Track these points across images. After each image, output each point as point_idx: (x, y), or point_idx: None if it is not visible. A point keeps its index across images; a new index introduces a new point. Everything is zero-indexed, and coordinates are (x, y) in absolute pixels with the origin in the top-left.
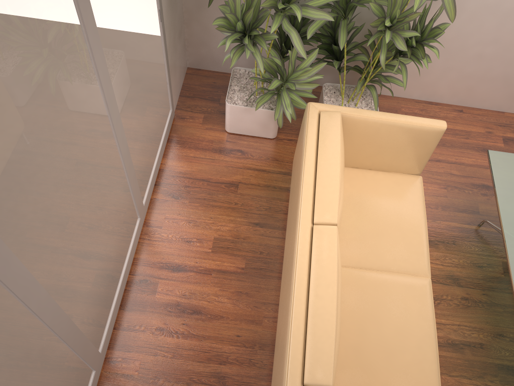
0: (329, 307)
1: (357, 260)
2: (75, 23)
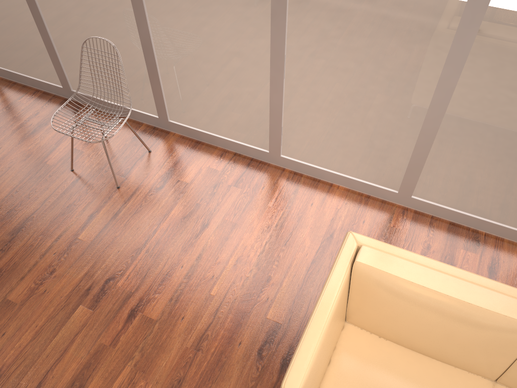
0: (432, 284)
1: None
2: None
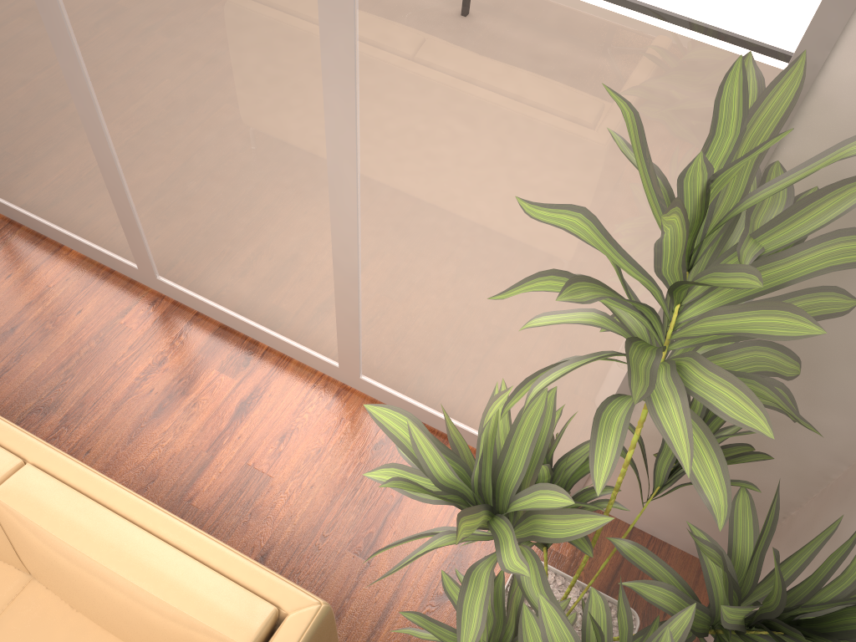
0: None
1: (6, 626)
2: (300, 4)
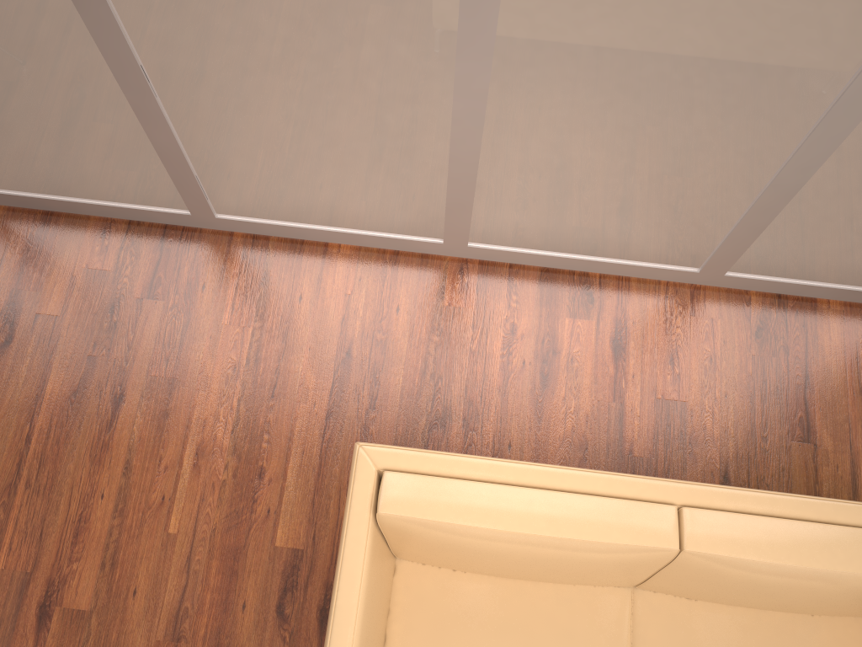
0: (509, 519)
1: (648, 638)
2: None
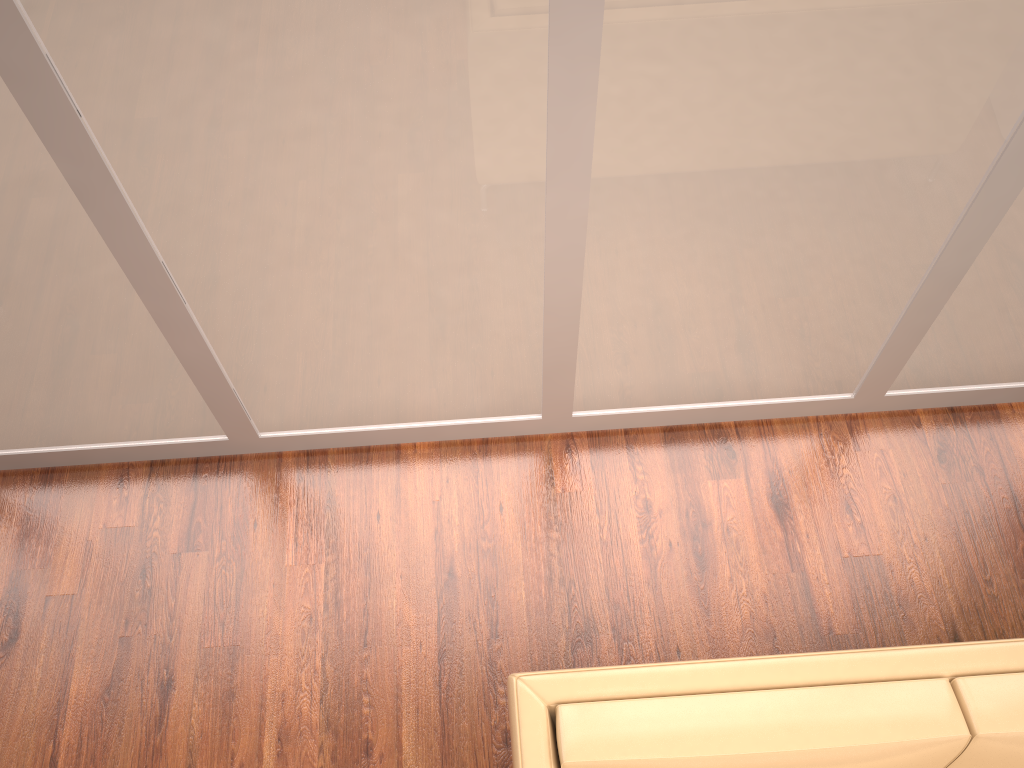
0: (738, 737)
1: None
2: None
